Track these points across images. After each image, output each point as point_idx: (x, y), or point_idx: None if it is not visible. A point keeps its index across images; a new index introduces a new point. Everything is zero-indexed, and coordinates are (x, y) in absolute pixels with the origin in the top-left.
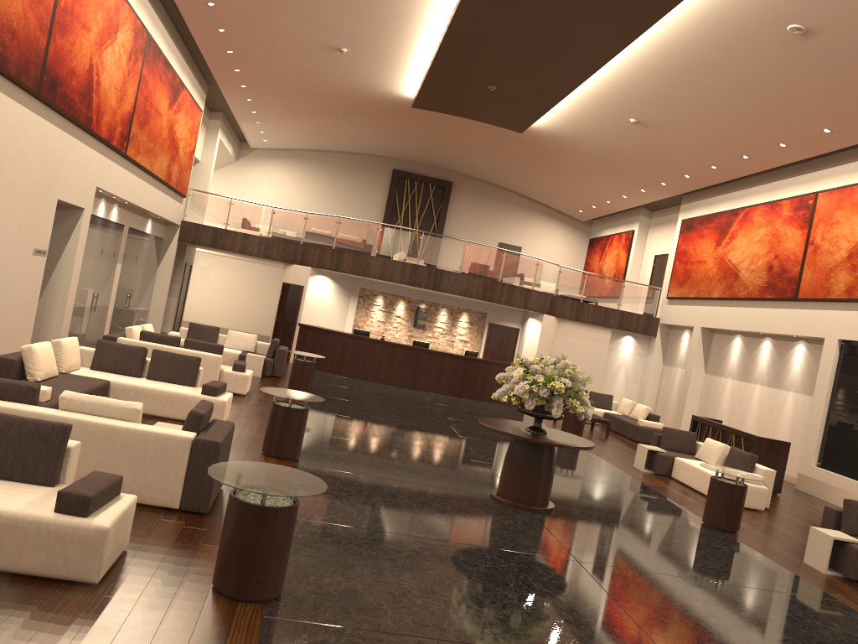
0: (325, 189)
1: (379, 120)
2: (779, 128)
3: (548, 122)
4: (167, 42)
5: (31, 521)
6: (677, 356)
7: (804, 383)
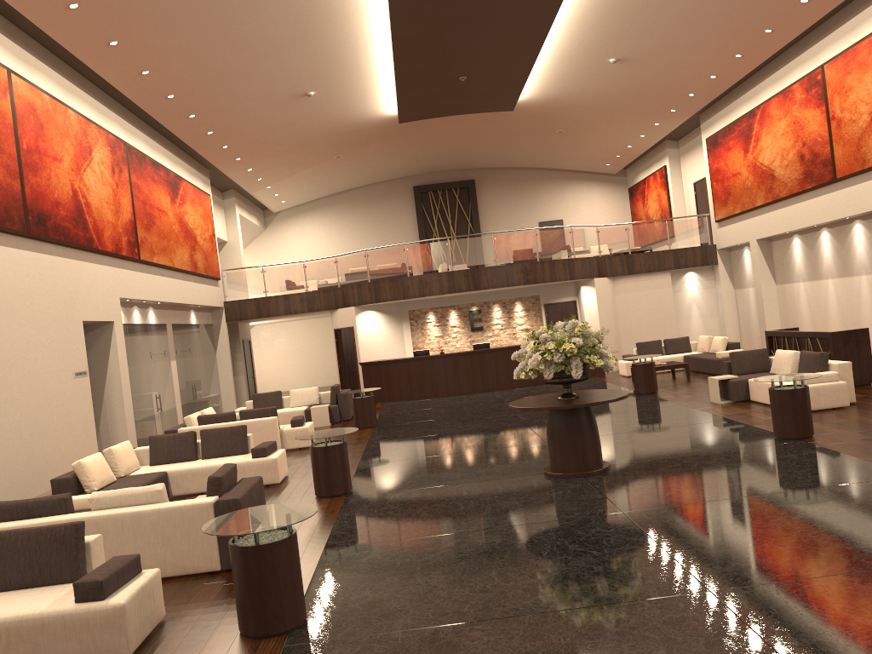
0: (355, 228)
1: (377, 145)
2: (756, 16)
3: (534, 90)
4: (149, 144)
5: (55, 616)
6: (745, 277)
7: None
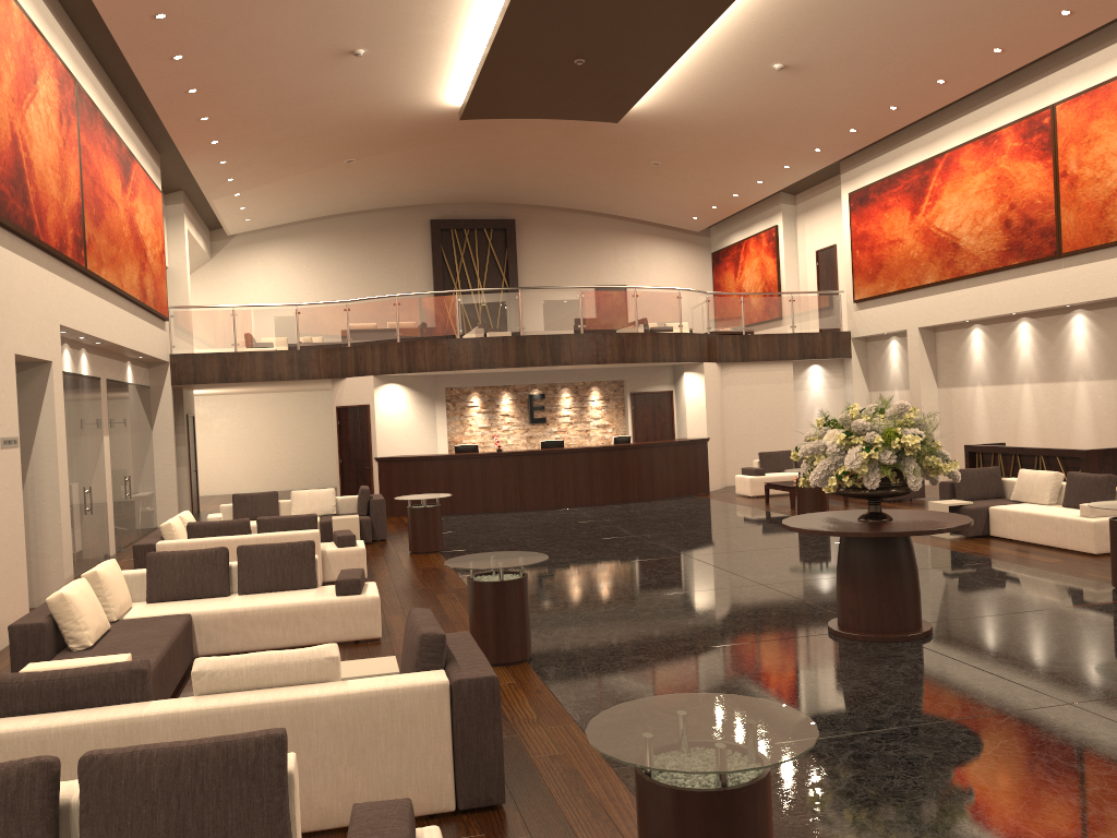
0: (345, 269)
1: (408, 152)
2: (995, 26)
3: (653, 97)
4: (99, 93)
5: None
6: (888, 376)
7: (1099, 365)
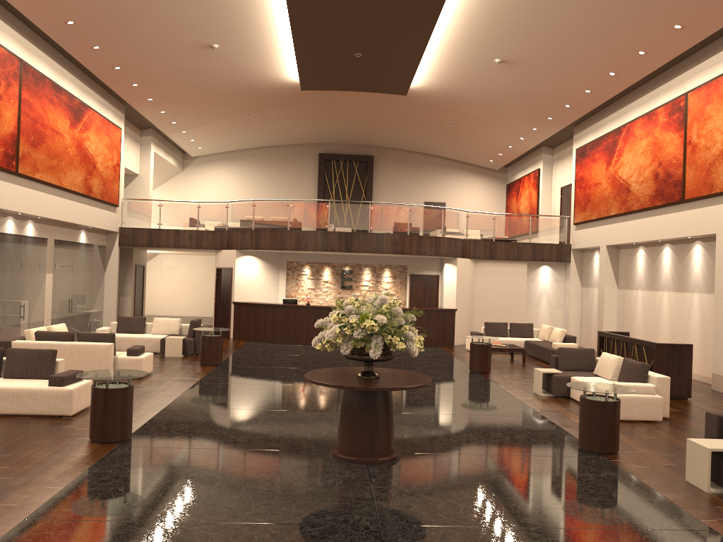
0: (262, 182)
1: (285, 110)
2: (632, 35)
3: (426, 79)
4: (53, 68)
5: None
6: (592, 277)
7: (707, 282)
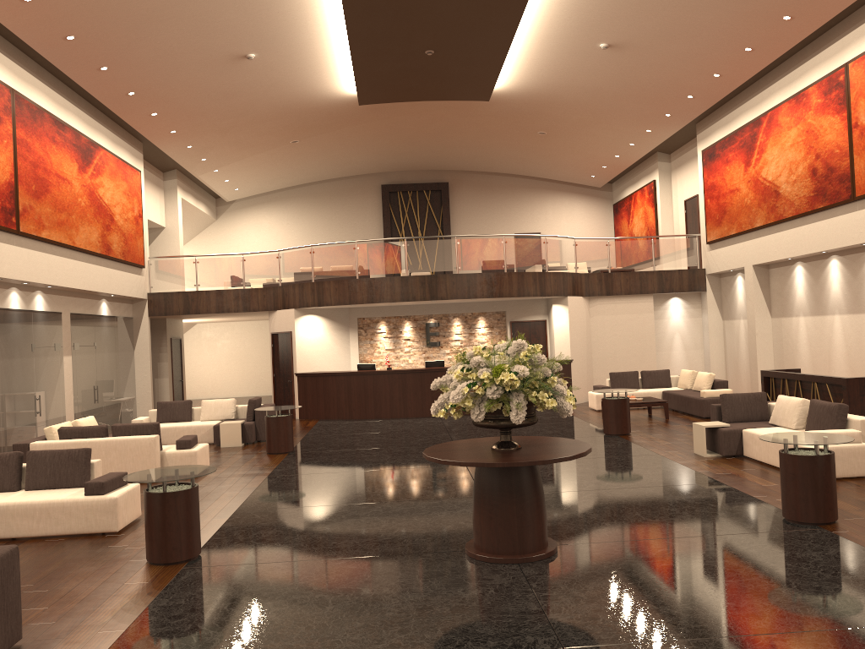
0: (315, 225)
1: (338, 132)
2: None
3: (513, 78)
4: (53, 99)
5: None
6: (736, 307)
7: None
